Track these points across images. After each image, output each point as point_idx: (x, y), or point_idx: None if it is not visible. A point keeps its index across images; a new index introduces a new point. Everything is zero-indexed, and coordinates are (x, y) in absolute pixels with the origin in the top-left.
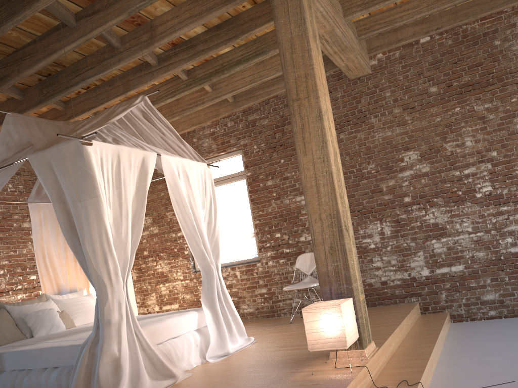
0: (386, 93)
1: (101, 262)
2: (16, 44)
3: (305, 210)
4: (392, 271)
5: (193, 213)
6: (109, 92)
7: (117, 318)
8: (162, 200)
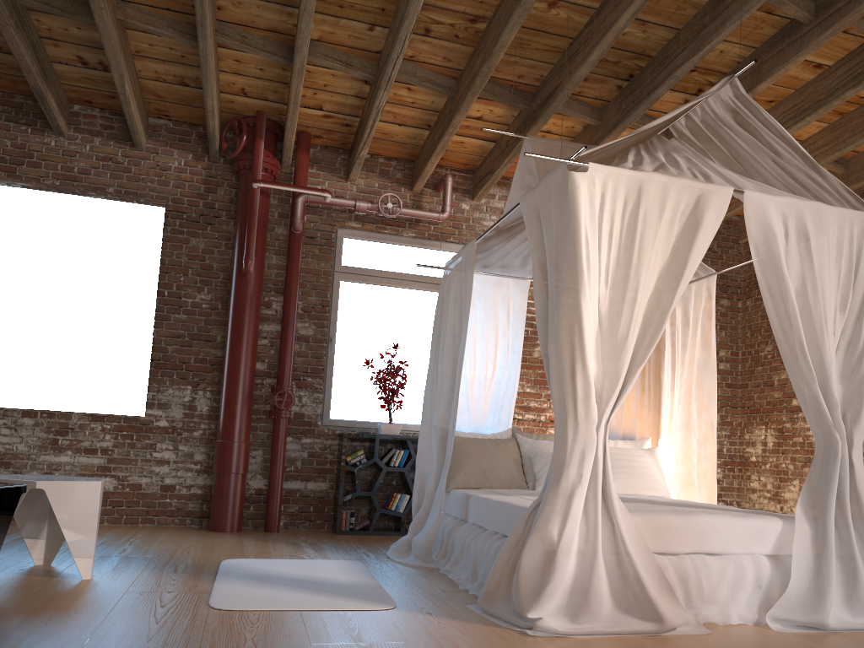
0: None
1: (566, 376)
2: (569, 30)
3: None
4: None
5: (808, 316)
6: None
7: (572, 479)
8: None
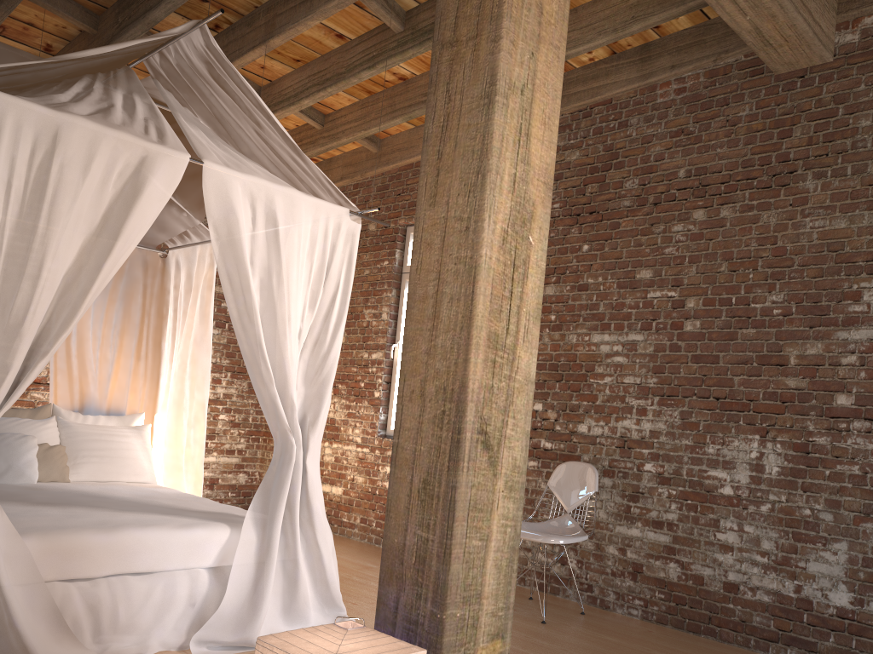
0: (861, 119)
1: None
2: None
3: (604, 368)
4: (759, 566)
5: (272, 311)
6: (244, 39)
7: None
8: (363, 284)
